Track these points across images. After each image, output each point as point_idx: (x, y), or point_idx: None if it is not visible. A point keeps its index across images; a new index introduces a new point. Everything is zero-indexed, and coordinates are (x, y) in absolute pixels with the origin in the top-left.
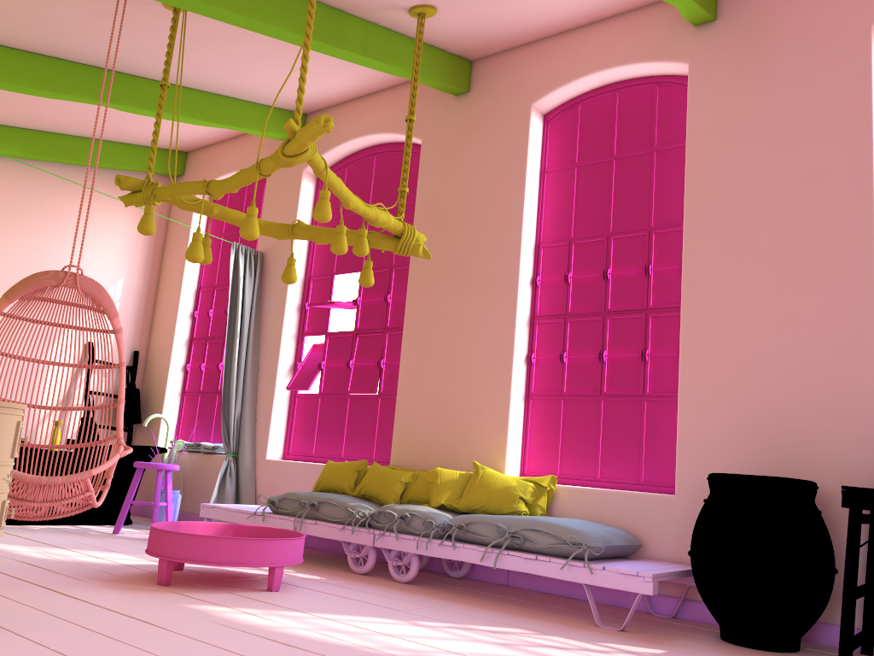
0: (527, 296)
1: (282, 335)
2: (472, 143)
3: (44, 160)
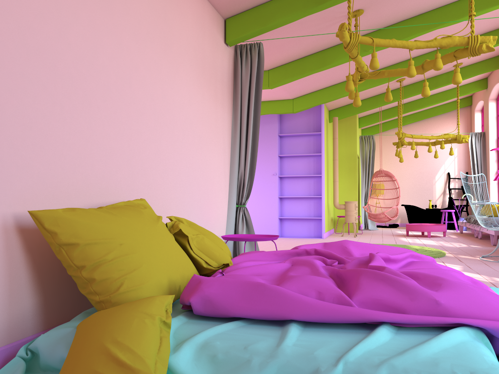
0: None
1: (489, 161)
2: None
3: (420, 120)
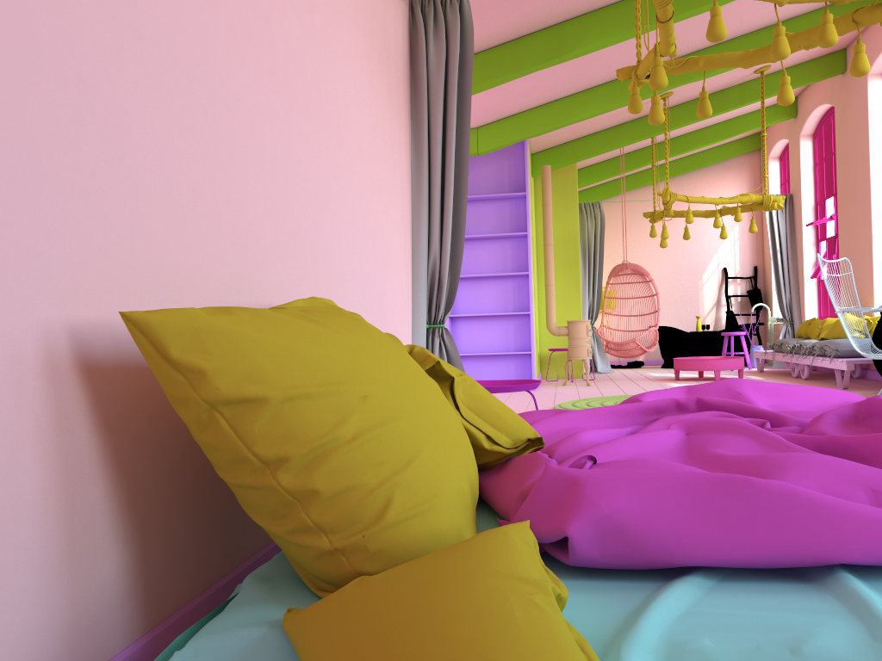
0: None
1: (803, 245)
2: (849, 106)
3: (675, 176)
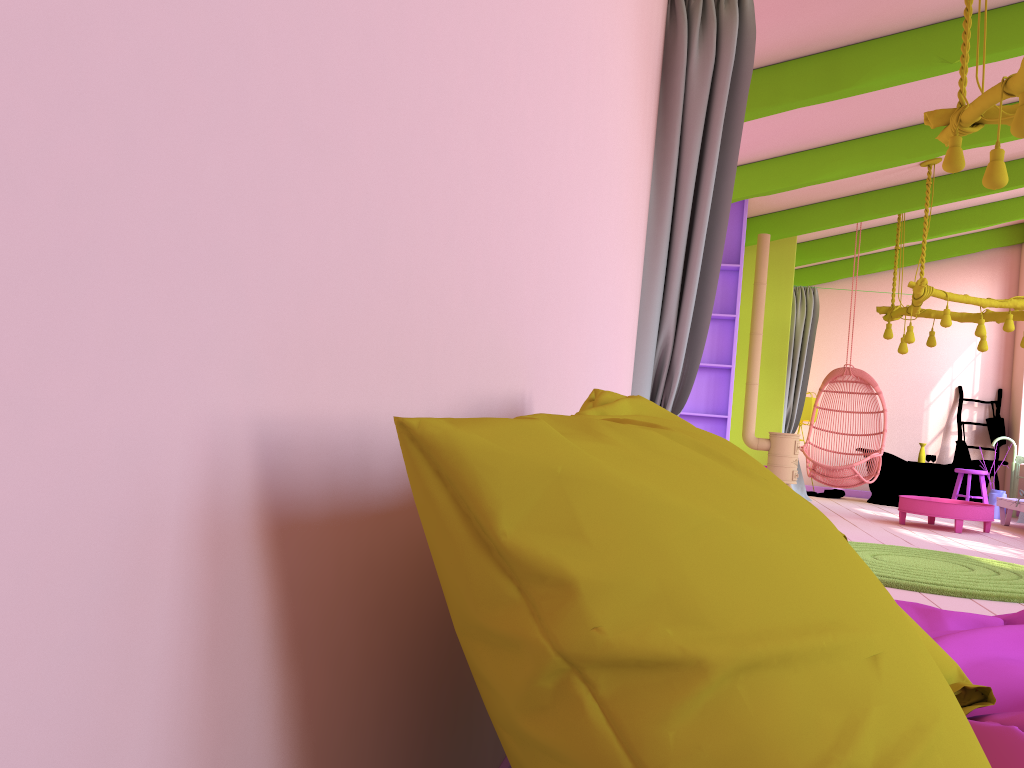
0: None
1: None
2: None
3: (908, 265)
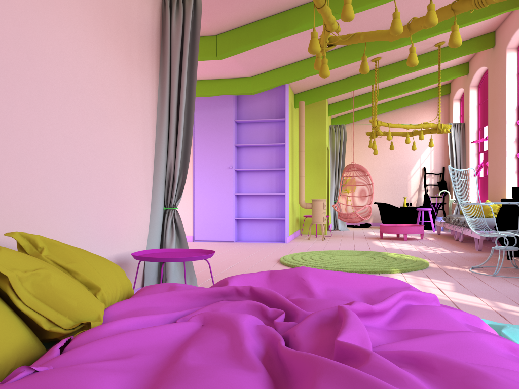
0: (514, 130)
1: (469, 155)
2: (496, 68)
3: (395, 109)
